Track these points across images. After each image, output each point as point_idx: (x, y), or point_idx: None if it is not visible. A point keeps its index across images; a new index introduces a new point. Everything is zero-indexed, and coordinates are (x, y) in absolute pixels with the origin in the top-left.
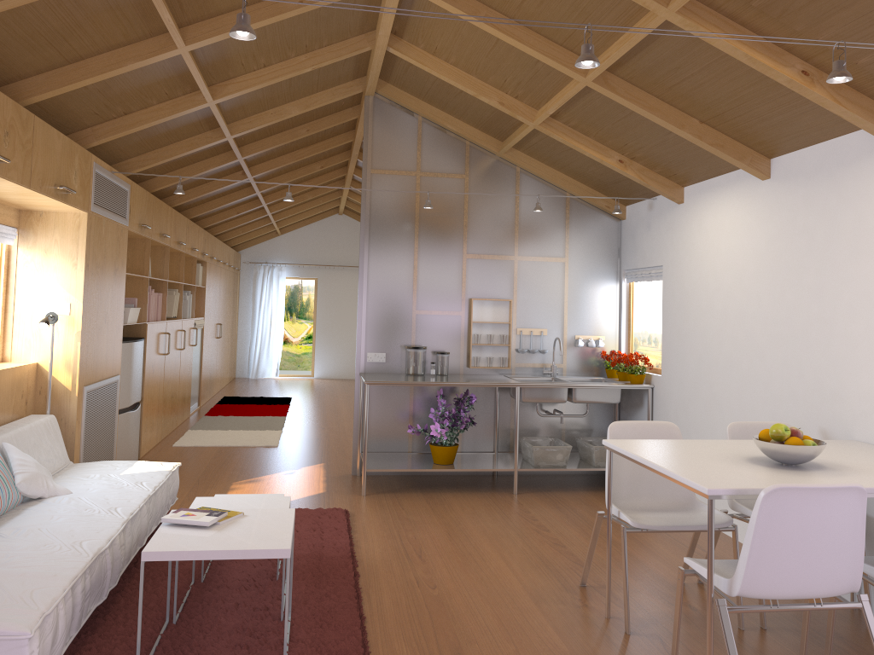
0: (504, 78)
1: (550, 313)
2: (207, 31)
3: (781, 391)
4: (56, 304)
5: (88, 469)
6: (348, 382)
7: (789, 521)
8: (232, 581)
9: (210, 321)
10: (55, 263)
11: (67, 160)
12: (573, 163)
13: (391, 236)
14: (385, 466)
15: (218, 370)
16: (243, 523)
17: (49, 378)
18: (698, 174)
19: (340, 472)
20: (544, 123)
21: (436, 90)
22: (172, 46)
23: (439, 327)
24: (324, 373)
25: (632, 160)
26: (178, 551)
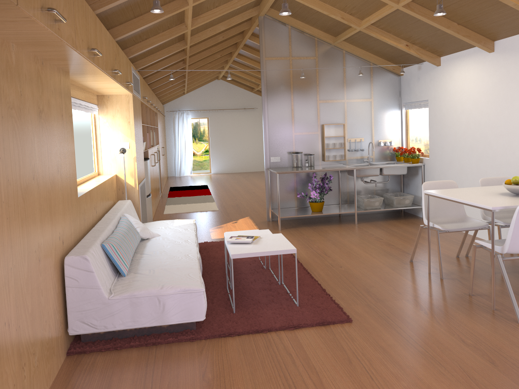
0: (345, 4)
1: (364, 129)
2: None
3: (501, 161)
4: (122, 143)
5: (154, 225)
6: (232, 174)
7: None
8: (244, 271)
9: (160, 146)
10: (119, 122)
11: (126, 68)
12: (376, 47)
13: (278, 94)
14: (288, 215)
15: (164, 173)
16: (264, 240)
17: (124, 181)
18: (450, 50)
19: (260, 220)
20: (366, 27)
21: (301, 11)
22: (186, 4)
23: (307, 141)
24: (217, 171)
25: (413, 44)
26: (247, 253)
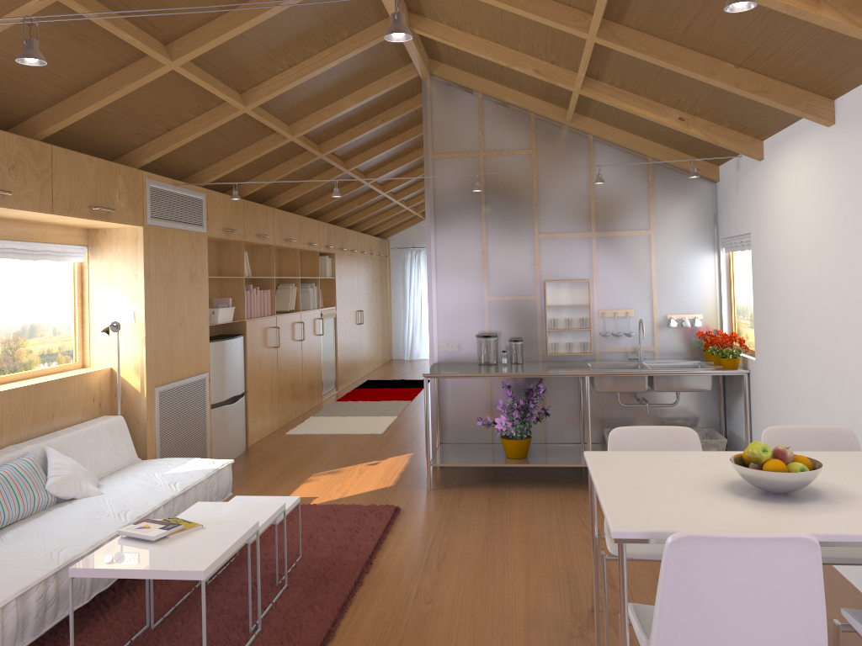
0: (529, 43)
1: (636, 292)
2: (191, 43)
3: (856, 384)
4: (123, 313)
5: (144, 467)
6: None
7: (708, 577)
8: (236, 584)
9: (346, 309)
10: (120, 276)
11: (105, 181)
12: (643, 125)
13: (457, 222)
14: (452, 460)
15: (363, 355)
16: (192, 537)
17: (117, 382)
18: (769, 125)
19: (423, 463)
20: (587, 86)
21: (483, 65)
22: (161, 63)
23: (514, 313)
24: None
25: (696, 116)
26: (101, 568)
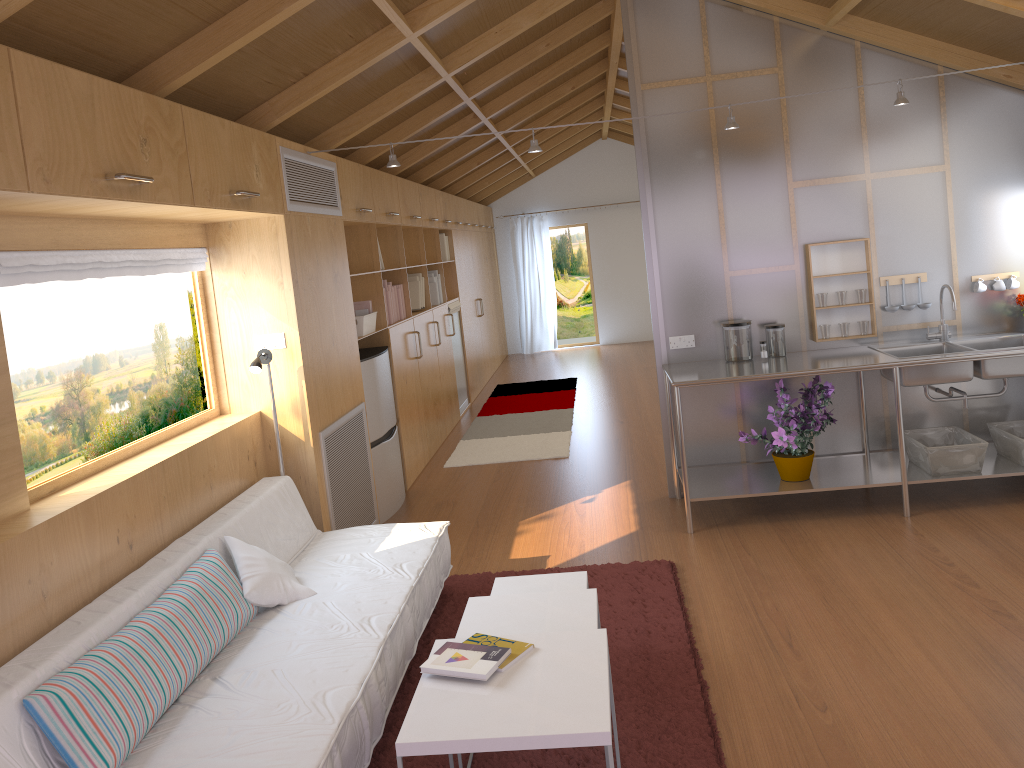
0: None
1: (928, 249)
2: None
3: None
4: (268, 337)
5: (337, 544)
6: (642, 346)
7: None
8: None
9: (467, 299)
10: (258, 286)
11: (240, 154)
12: (948, 19)
13: (681, 174)
14: (714, 491)
15: (485, 354)
16: (535, 667)
17: (275, 430)
18: None
19: (654, 493)
20: None
21: None
22: None
23: (765, 291)
24: (612, 338)
25: None
26: (446, 741)
